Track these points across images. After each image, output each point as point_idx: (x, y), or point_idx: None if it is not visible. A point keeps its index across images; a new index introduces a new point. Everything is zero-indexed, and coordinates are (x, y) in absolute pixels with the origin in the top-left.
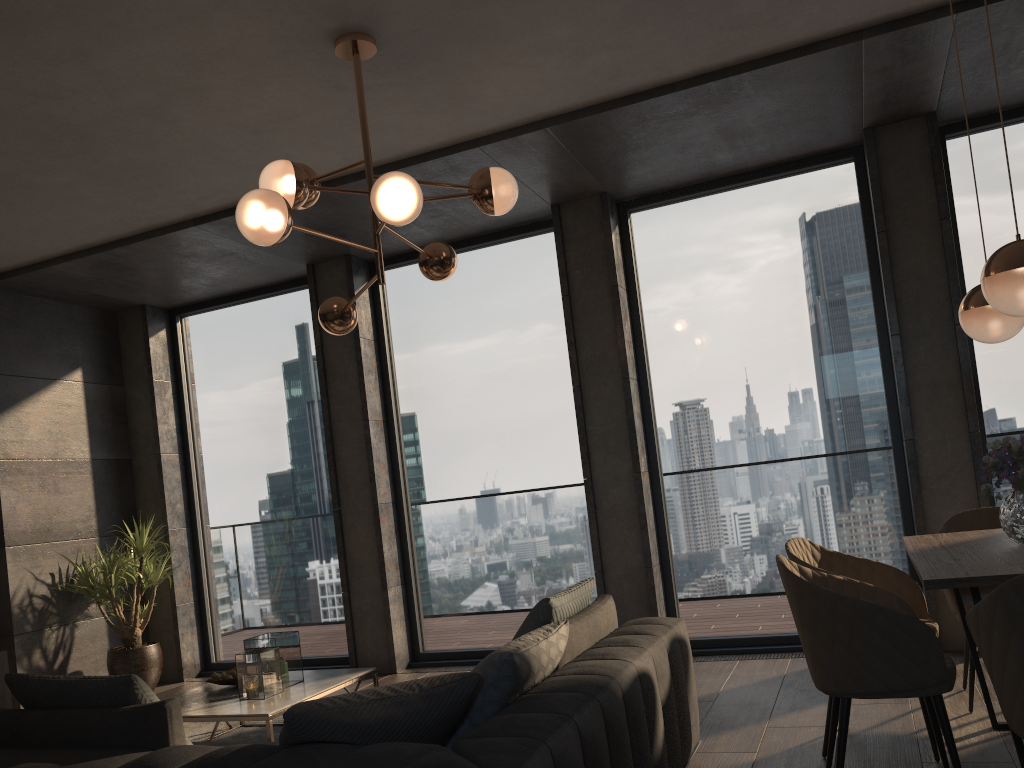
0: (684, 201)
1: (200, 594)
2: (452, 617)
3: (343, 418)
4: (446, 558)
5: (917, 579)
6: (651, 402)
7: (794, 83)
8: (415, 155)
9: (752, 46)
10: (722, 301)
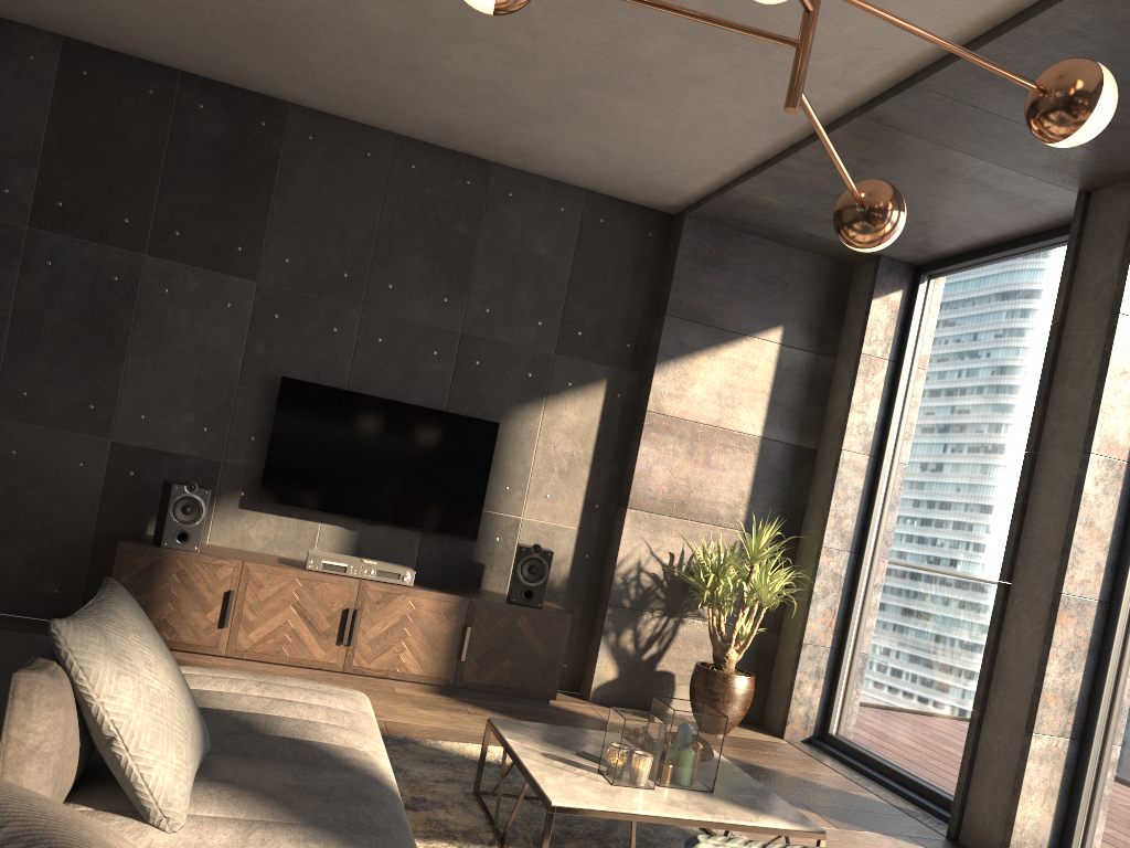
0: None
1: (841, 642)
2: None
3: (1056, 443)
4: None
5: None
6: None
7: None
8: None
9: None
10: None
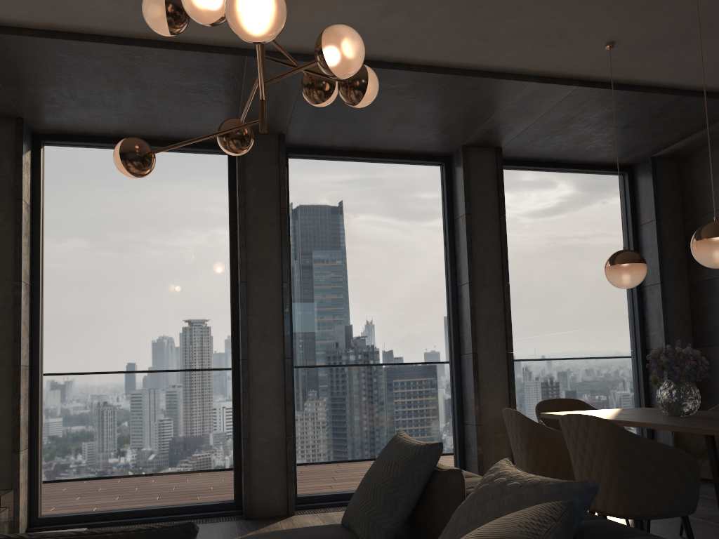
0: (330, 160)
1: None
2: (80, 481)
3: None
4: (81, 424)
5: (462, 449)
6: (292, 305)
7: (470, 96)
8: (182, 42)
9: (475, 58)
10: (351, 238)
